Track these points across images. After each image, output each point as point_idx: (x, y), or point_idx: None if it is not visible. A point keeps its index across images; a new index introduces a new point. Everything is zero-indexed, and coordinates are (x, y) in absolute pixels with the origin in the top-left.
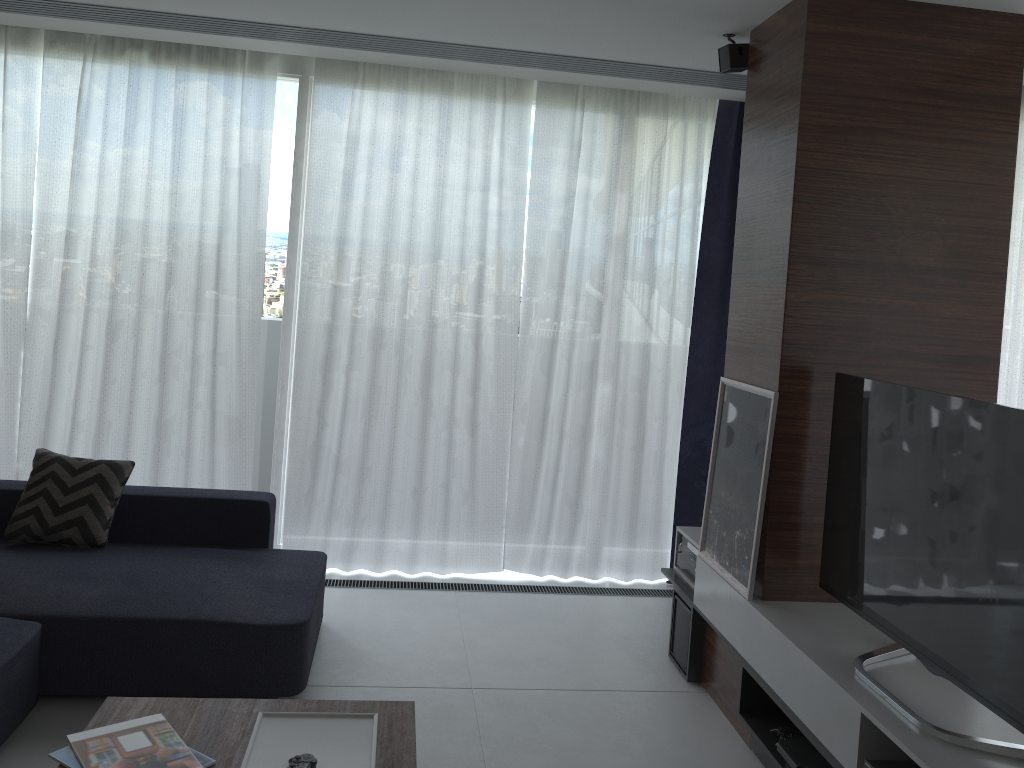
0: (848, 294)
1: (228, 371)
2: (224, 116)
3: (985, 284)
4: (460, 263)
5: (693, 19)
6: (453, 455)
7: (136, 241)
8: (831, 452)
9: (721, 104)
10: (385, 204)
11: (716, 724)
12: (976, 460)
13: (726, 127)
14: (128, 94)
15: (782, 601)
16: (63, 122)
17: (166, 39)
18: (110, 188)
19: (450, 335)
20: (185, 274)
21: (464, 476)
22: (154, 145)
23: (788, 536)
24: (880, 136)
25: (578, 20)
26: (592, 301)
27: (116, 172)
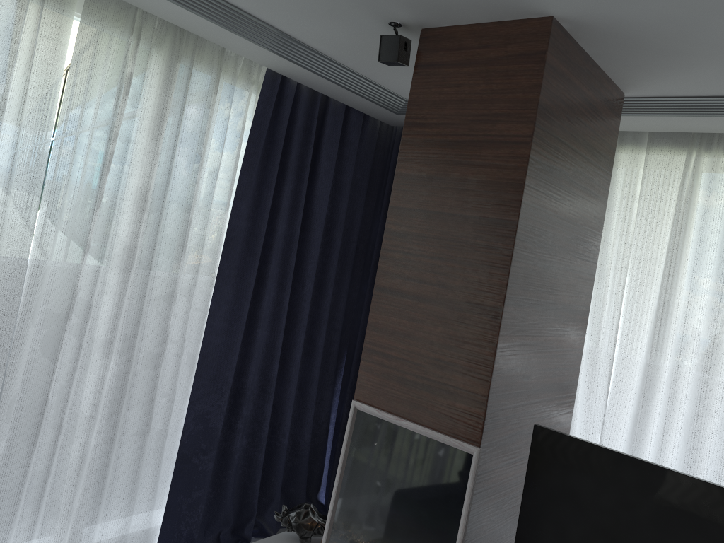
0: (528, 334)
1: None
2: None
3: (582, 317)
4: None
5: None
6: None
7: None
8: (523, 509)
9: (267, 73)
10: None
11: None
12: None
13: (268, 97)
14: None
15: None
16: None
17: None
18: None
19: None
20: None
21: None
22: None
23: None
24: (562, 179)
25: None
26: (116, 266)
27: None
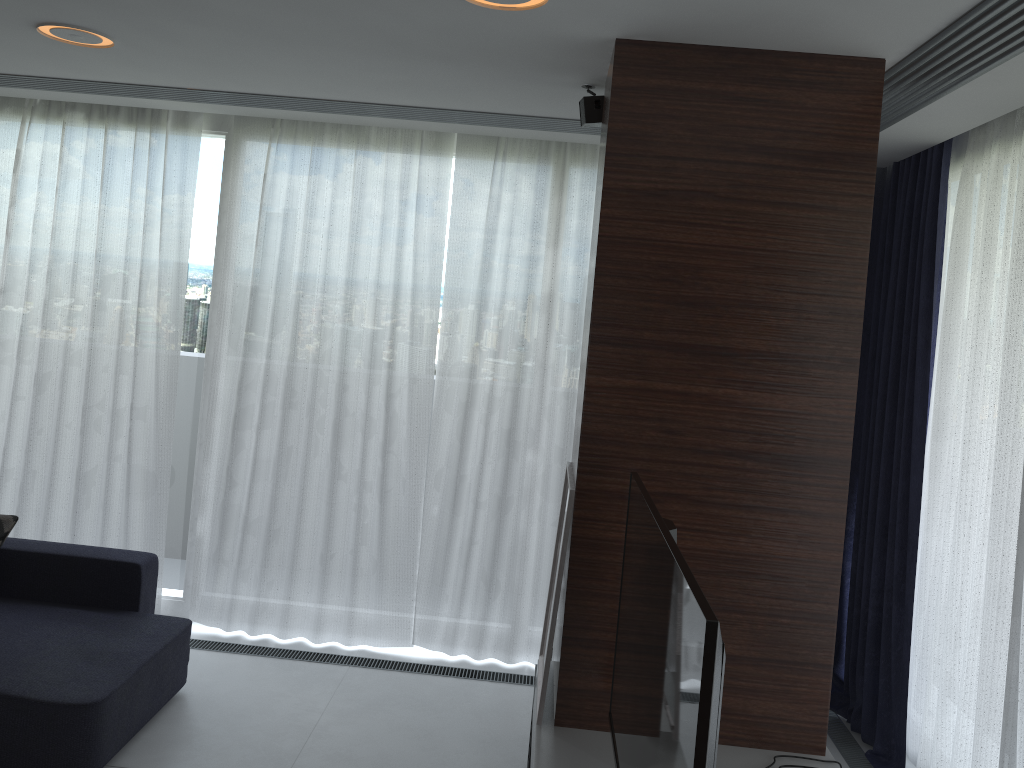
0: (660, 381)
1: (147, 425)
2: (147, 174)
3: (831, 372)
4: (373, 322)
5: (535, 72)
6: (363, 521)
7: (66, 295)
8: (623, 563)
9: None
10: (299, 261)
11: None
12: (657, 605)
13: None
14: (60, 154)
15: (578, 729)
16: (3, 182)
17: (90, 101)
18: (45, 244)
19: (363, 396)
20: (110, 328)
21: (374, 544)
22: (83, 203)
23: (586, 654)
24: (700, 201)
25: (425, 76)
26: (513, 364)
27: (51, 229)
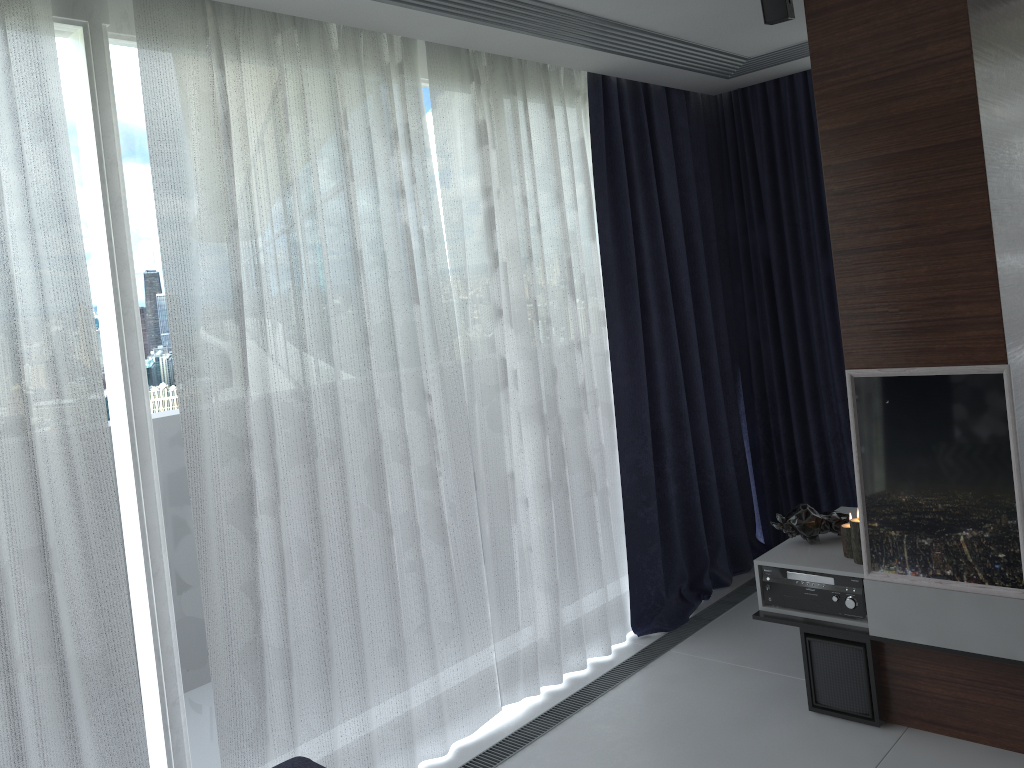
0: (1013, 248)
1: (62, 578)
2: None
3: None
4: (388, 304)
5: None
6: (426, 580)
7: None
8: None
9: (588, 78)
10: (280, 230)
11: (986, 754)
12: None
13: (596, 104)
14: None
15: None
16: None
17: None
18: None
19: (390, 411)
20: None
21: (440, 603)
22: None
23: None
24: (1000, 83)
25: None
26: (522, 326)
27: None
